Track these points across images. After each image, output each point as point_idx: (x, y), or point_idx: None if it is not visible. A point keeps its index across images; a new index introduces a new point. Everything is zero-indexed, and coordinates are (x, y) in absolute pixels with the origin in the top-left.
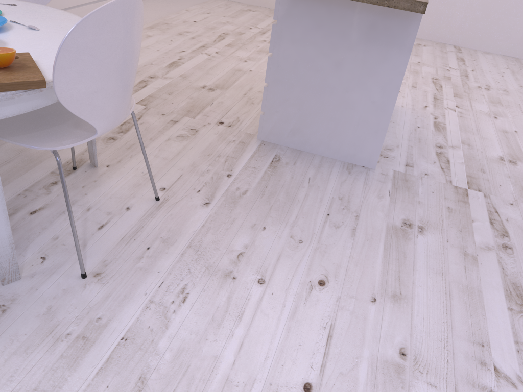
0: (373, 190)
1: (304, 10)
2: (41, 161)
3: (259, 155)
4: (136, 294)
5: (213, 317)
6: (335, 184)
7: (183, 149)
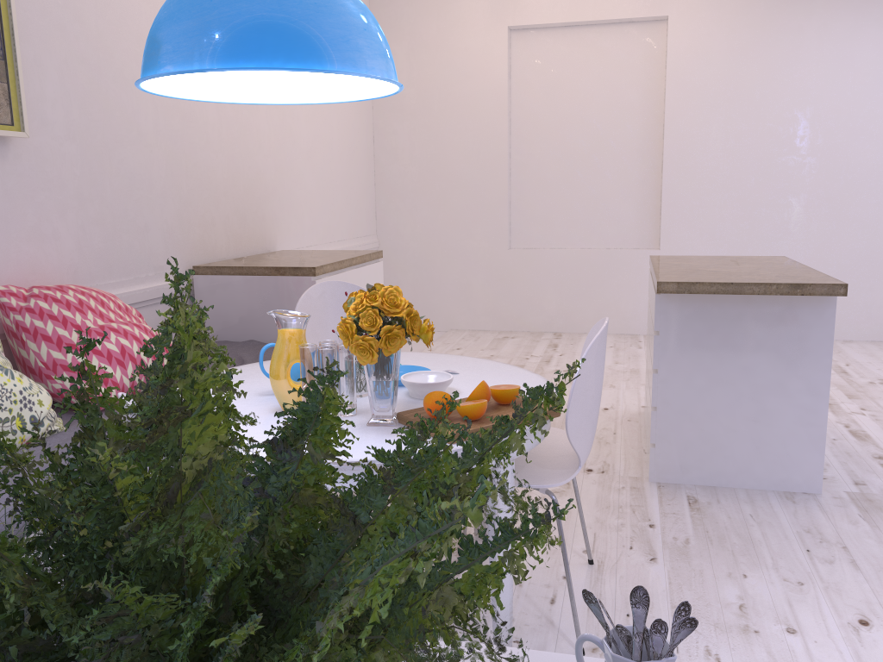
0: (839, 516)
1: (691, 315)
2: None
3: (667, 498)
4: None
5: None
6: (787, 517)
7: (571, 505)
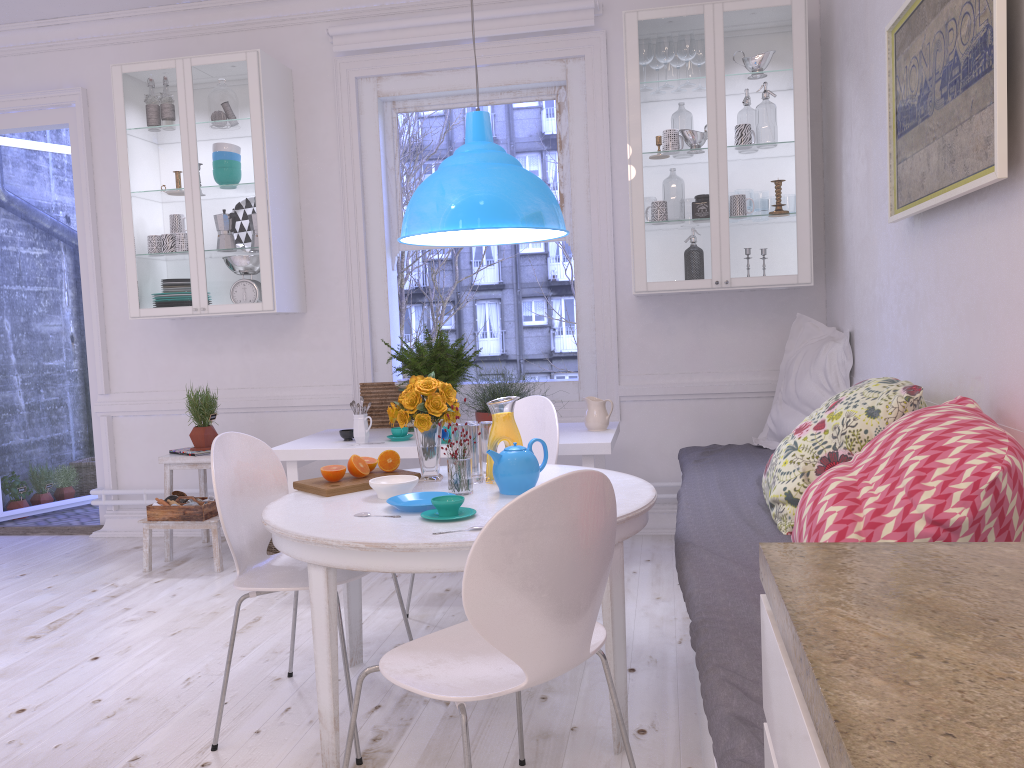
0: None
1: None
2: (420, 762)
3: None
4: (235, 675)
5: (161, 674)
6: None
7: None
